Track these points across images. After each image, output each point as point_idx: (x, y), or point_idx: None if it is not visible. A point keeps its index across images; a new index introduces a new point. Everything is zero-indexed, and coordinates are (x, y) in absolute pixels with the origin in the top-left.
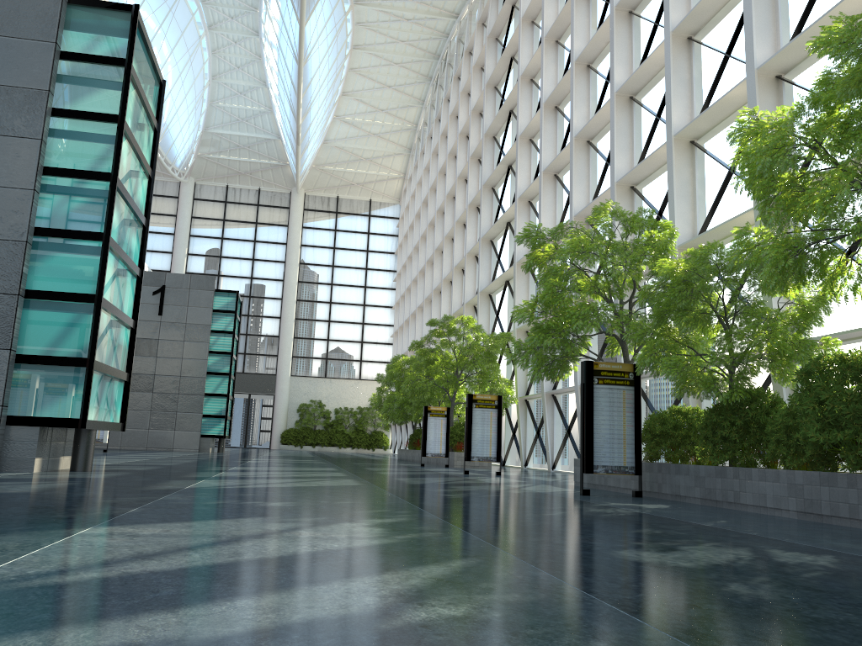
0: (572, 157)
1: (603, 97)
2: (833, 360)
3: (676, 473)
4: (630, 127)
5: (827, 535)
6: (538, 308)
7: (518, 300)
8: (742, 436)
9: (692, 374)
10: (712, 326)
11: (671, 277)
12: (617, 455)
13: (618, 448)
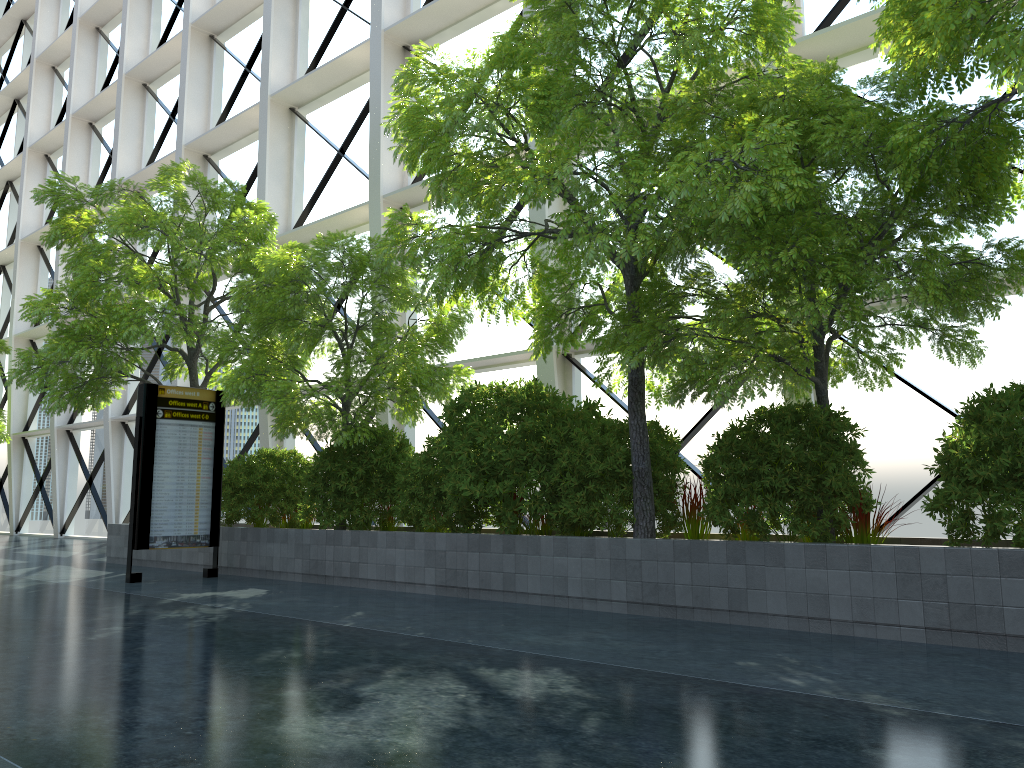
0: (121, 102)
1: (172, 28)
2: (490, 393)
3: (269, 541)
4: (208, 76)
5: (500, 622)
6: (68, 302)
7: (21, 295)
8: (361, 488)
9: (305, 407)
10: (321, 345)
11: (282, 272)
12: (186, 520)
13: (188, 510)
